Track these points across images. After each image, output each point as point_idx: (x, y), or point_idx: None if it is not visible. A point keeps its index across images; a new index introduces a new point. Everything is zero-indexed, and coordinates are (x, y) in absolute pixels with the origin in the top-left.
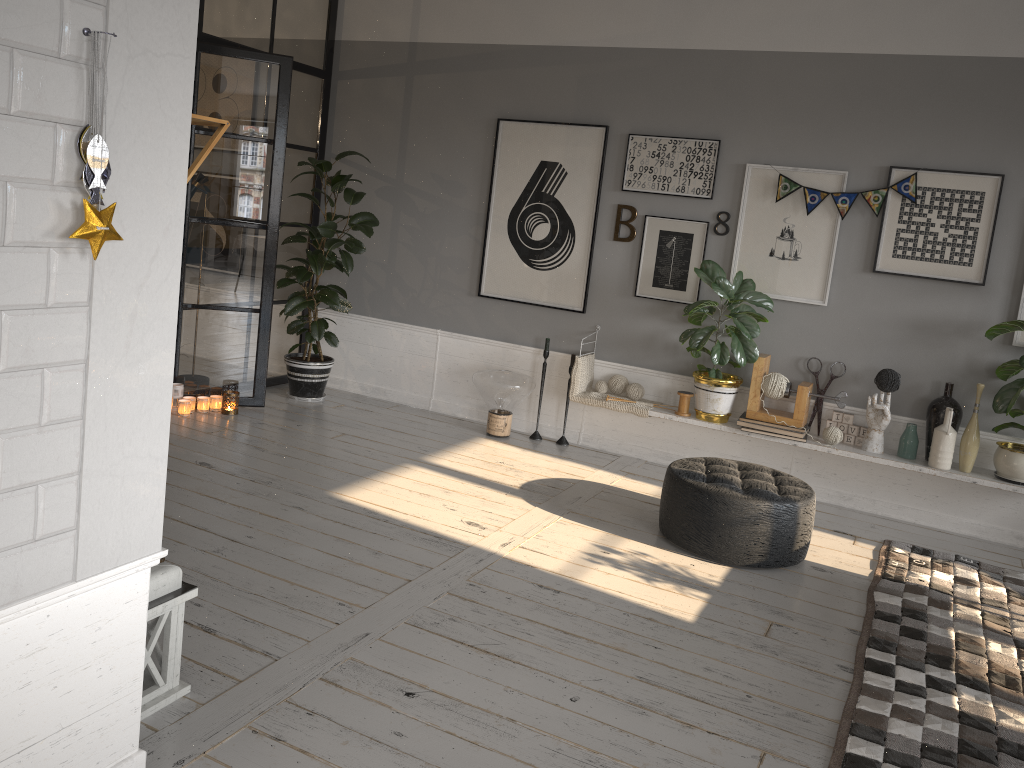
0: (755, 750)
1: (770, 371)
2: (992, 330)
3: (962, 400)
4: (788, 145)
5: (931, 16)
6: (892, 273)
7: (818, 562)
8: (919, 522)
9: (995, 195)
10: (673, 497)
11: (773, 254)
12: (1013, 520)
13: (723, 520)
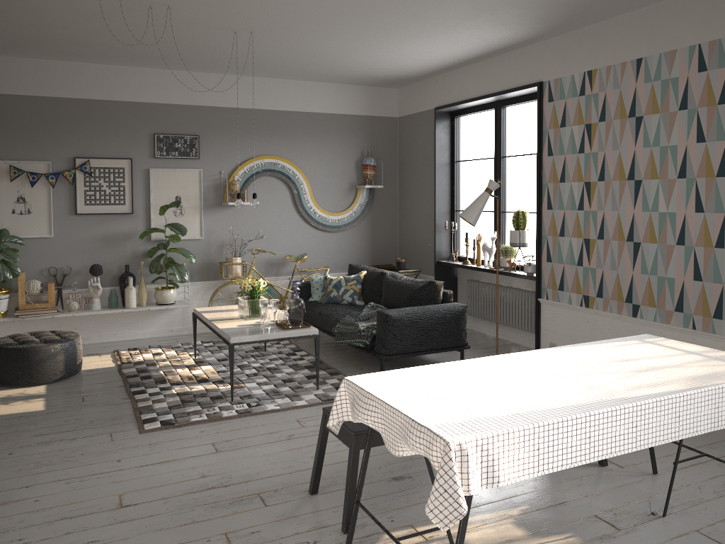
0: (107, 434)
1: (26, 280)
2: (142, 234)
3: (134, 272)
4: (11, 148)
5: (80, 78)
6: (87, 213)
7: (88, 368)
8: (126, 339)
9: (130, 168)
10: (1, 359)
11: (15, 212)
12: (168, 323)
13: (37, 360)
